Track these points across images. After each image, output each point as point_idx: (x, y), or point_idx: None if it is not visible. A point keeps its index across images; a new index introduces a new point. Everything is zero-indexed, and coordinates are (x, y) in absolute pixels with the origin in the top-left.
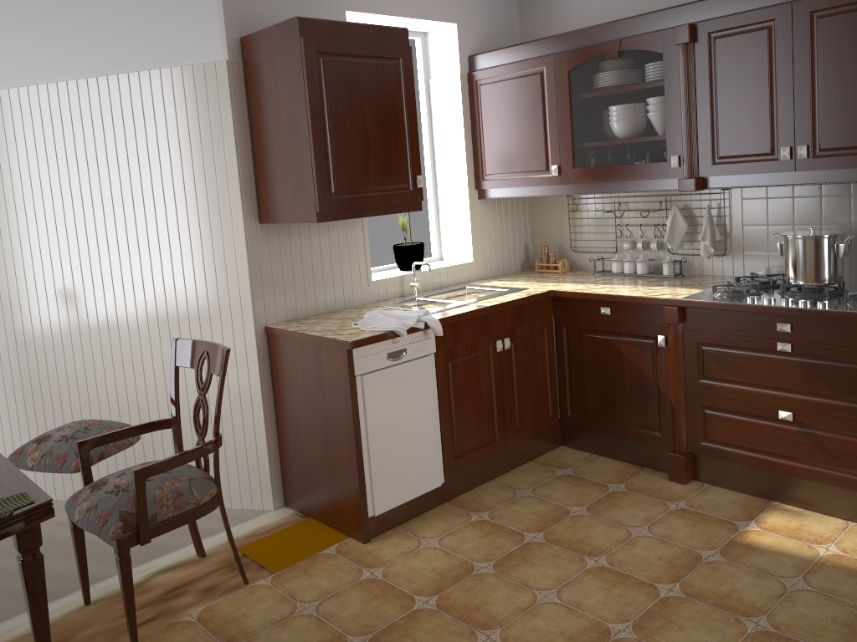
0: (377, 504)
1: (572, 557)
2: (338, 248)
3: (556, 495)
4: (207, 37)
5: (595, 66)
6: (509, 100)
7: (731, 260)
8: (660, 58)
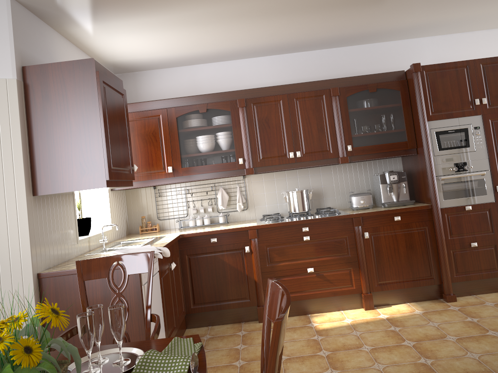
0: None
1: None
2: (65, 217)
3: (219, 346)
4: None
5: (192, 115)
6: (136, 132)
7: (249, 211)
8: (229, 113)
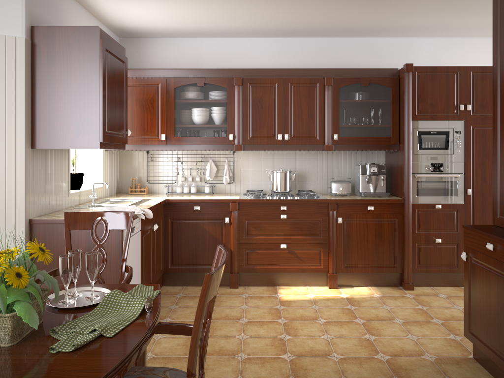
0: None
1: (232, 322)
2: (59, 170)
3: (190, 304)
4: (10, 19)
5: (190, 88)
6: (134, 97)
7: (235, 185)
8: (225, 90)
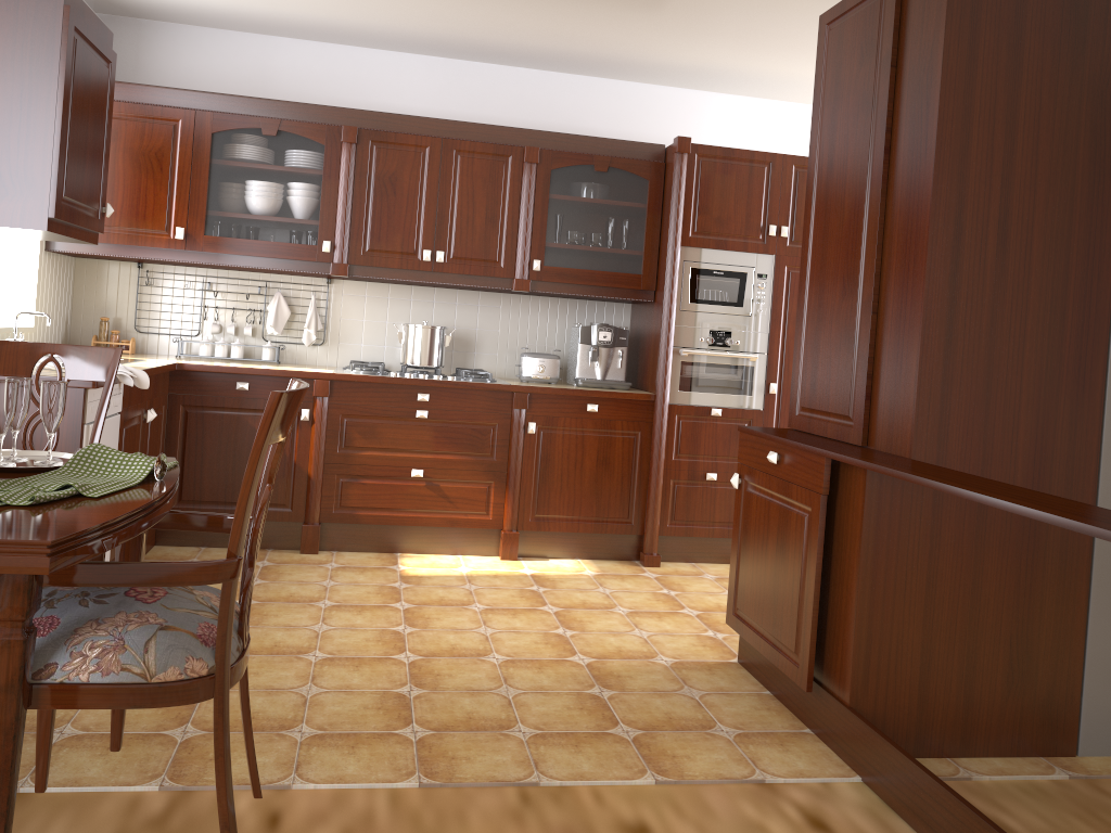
0: None
1: (301, 605)
2: None
3: None
4: None
5: (247, 137)
6: (121, 143)
7: (327, 350)
8: (321, 149)
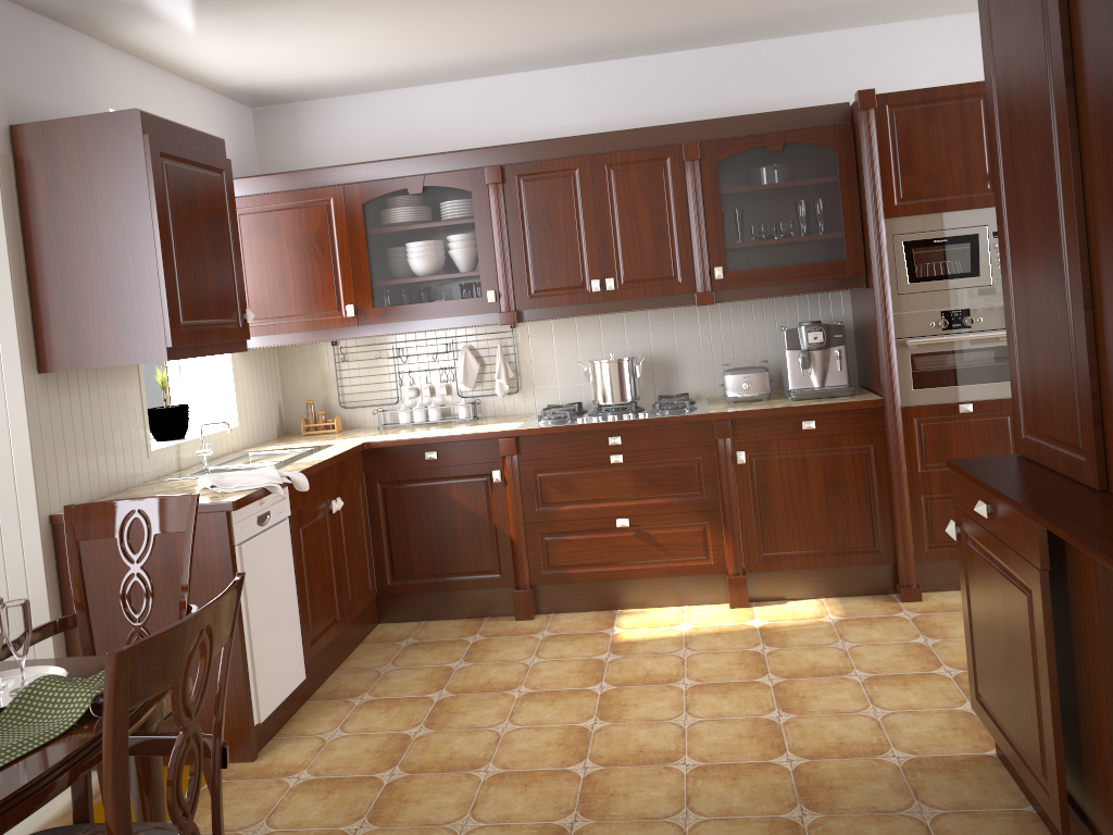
0: (262, 707)
1: (494, 696)
2: (117, 408)
3: (422, 660)
4: None
5: (395, 200)
6: (283, 233)
7: (523, 397)
8: (469, 196)
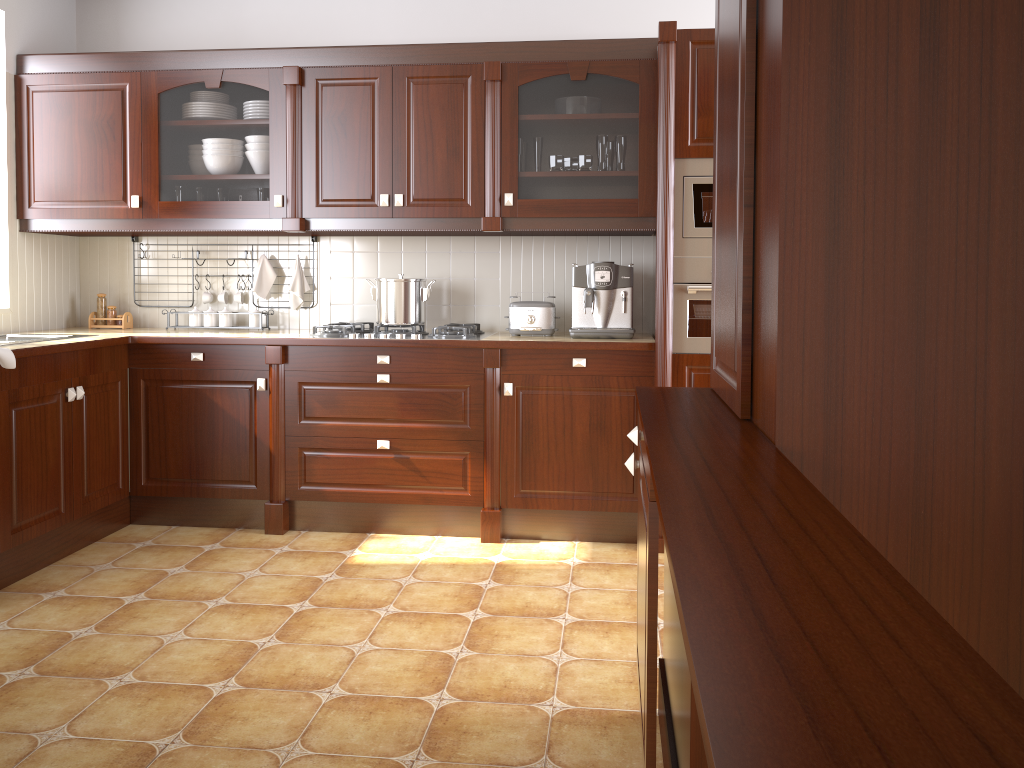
0: None
1: (188, 605)
2: None
3: (144, 563)
4: None
5: (192, 93)
6: (76, 115)
7: (319, 312)
8: (266, 96)
